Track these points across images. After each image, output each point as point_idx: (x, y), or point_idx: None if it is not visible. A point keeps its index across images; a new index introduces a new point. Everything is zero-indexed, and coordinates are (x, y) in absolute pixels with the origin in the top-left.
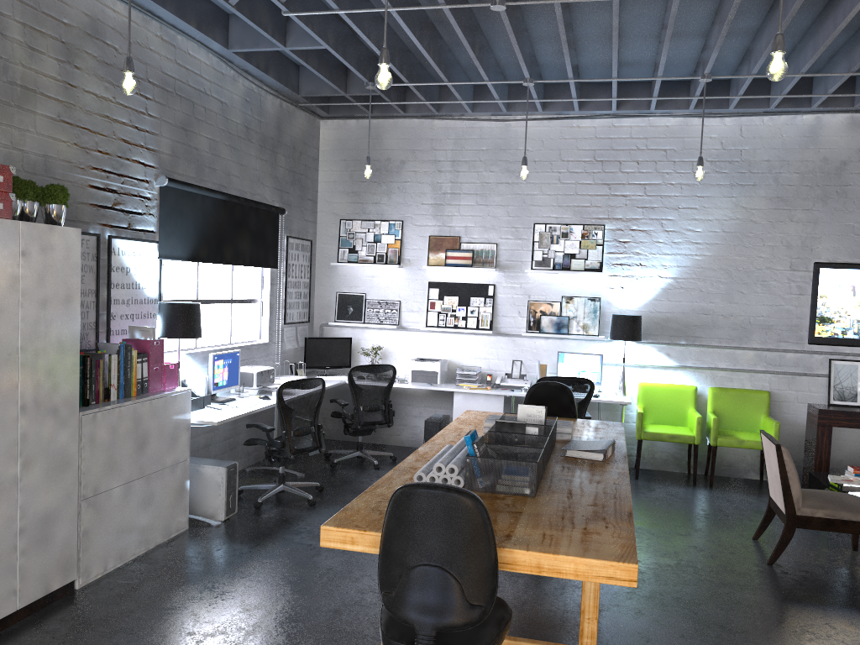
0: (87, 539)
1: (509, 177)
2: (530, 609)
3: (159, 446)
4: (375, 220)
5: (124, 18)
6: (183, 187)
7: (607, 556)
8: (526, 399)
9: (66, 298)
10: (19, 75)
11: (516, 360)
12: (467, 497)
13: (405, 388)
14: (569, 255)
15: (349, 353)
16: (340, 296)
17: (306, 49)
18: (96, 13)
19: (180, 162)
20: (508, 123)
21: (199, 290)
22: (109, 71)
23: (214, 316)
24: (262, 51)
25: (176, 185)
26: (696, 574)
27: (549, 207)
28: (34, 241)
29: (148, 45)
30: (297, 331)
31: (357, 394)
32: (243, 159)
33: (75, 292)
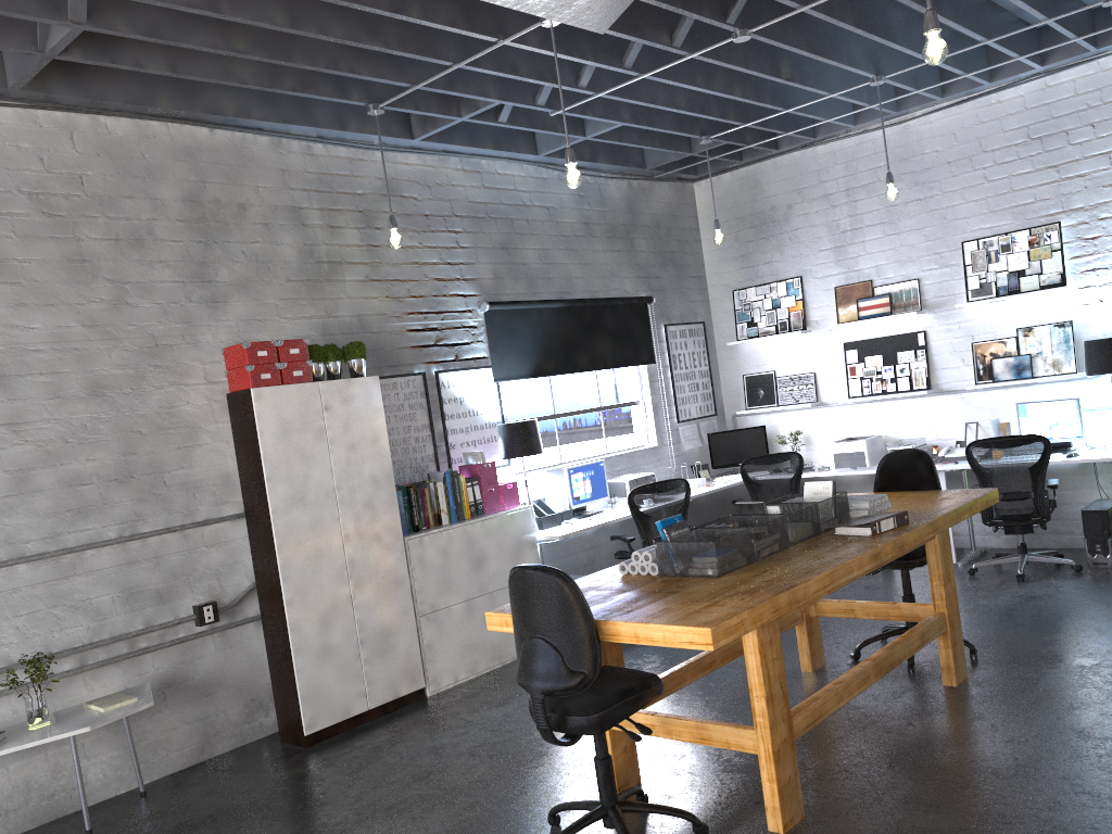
0: (432, 651)
1: (919, 192)
2: (842, 713)
3: (500, 564)
4: (770, 282)
5: (419, 167)
6: (509, 307)
7: (693, 623)
8: (877, 474)
9: (373, 439)
10: (324, 253)
11: (970, 423)
12: (551, 574)
13: (838, 476)
14: (1016, 273)
15: (765, 443)
16: (747, 378)
17: (605, 131)
18: (388, 174)
19: (505, 282)
20: (906, 125)
21: (555, 404)
22: (411, 221)
23: (580, 427)
24: (584, 141)
25: (500, 306)
26: (1111, 676)
27: (978, 217)
28: (335, 395)
29: (449, 182)
30: (700, 427)
31: (755, 491)
32: (587, 257)
33: (381, 432)
